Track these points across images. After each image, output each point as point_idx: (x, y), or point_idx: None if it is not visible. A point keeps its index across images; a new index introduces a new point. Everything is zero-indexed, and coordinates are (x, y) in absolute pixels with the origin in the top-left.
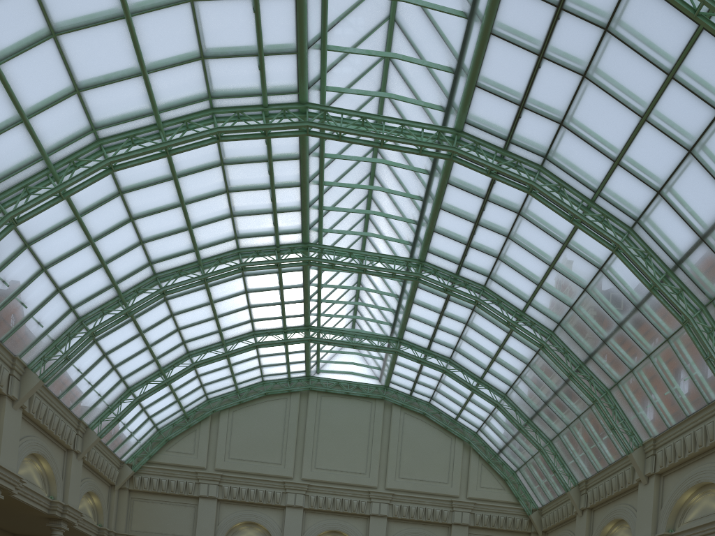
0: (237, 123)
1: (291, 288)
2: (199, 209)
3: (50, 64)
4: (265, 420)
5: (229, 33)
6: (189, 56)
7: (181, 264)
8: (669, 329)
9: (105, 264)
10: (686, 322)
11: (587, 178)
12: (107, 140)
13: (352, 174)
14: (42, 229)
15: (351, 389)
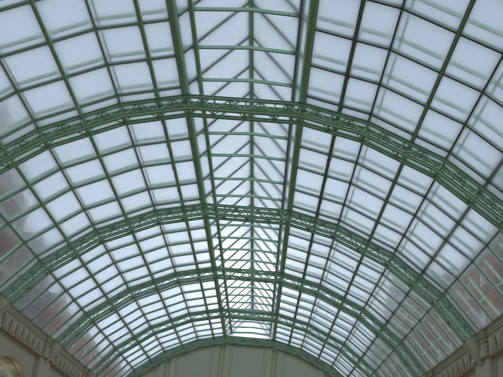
0: (168, 215)
1: (208, 289)
2: (151, 255)
3: (70, 200)
4: (198, 362)
5: (161, 178)
6: (141, 189)
7: (143, 282)
8: (427, 306)
9: (99, 285)
10: (432, 302)
11: (363, 229)
12: (99, 229)
13: (239, 230)
14: (65, 272)
15: (252, 342)
